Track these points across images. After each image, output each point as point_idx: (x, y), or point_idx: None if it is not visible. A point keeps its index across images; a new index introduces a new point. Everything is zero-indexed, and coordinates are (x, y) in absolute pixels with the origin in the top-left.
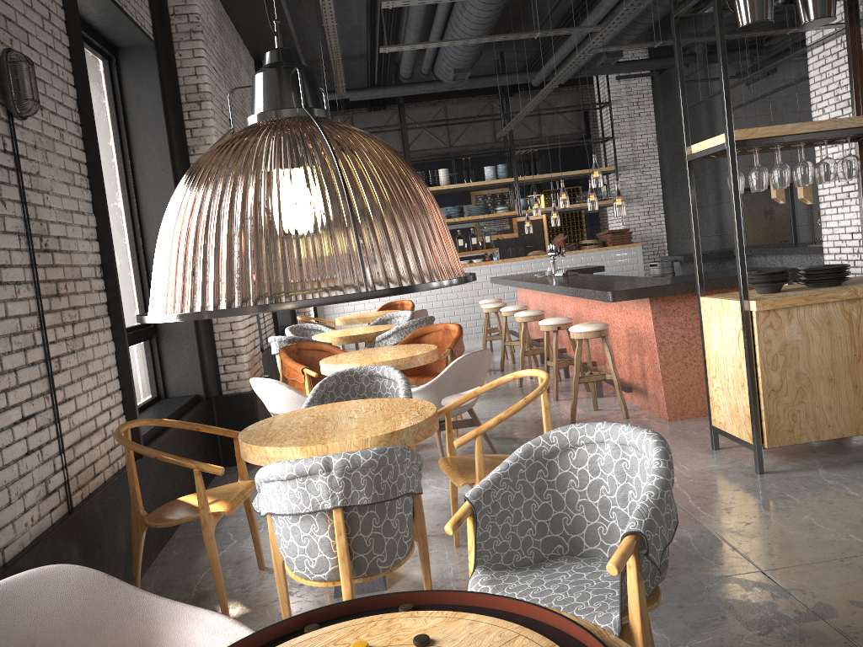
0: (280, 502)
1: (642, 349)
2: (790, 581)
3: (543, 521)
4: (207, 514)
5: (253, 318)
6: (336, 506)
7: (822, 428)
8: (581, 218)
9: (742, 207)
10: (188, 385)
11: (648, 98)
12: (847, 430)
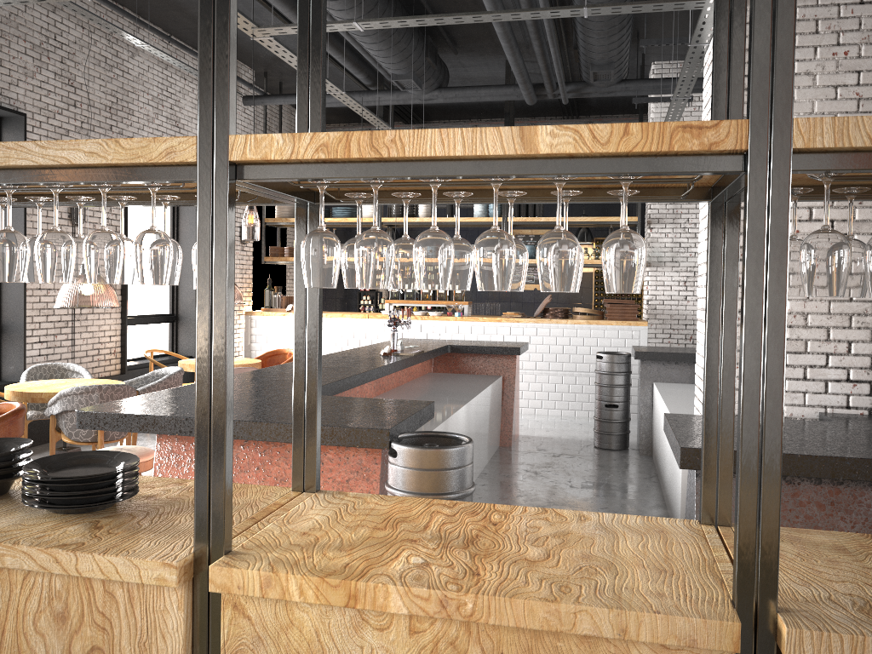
0: None
1: None
2: None
3: None
4: None
5: None
6: None
7: None
8: None
9: None
10: None
11: None
12: None
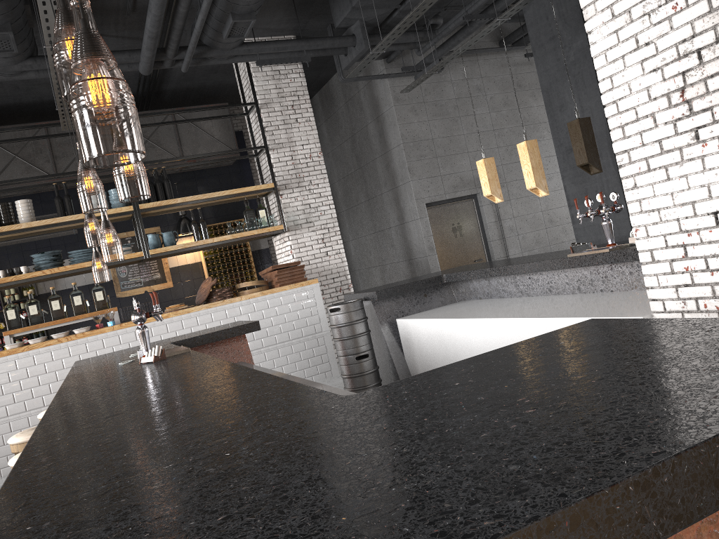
0: None
1: None
2: None
3: None
4: None
5: None
6: None
7: None
8: (249, 256)
9: (430, 225)
10: None
11: (305, 101)
12: None
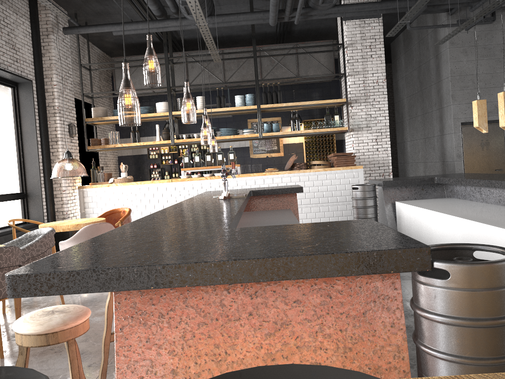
0: None
1: None
2: None
3: None
4: None
5: None
6: None
7: None
8: (333, 143)
9: (461, 138)
10: None
11: (380, 43)
12: None
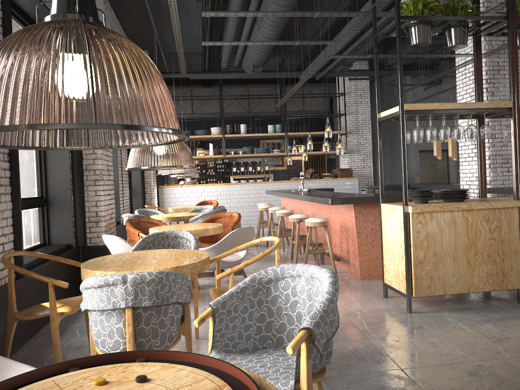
0: (92, 302)
1: (348, 235)
2: (417, 376)
3: (260, 325)
4: (55, 312)
5: (112, 200)
6: (128, 306)
7: (447, 287)
8: (325, 161)
9: (418, 161)
10: (64, 237)
11: (367, 93)
12: (462, 289)
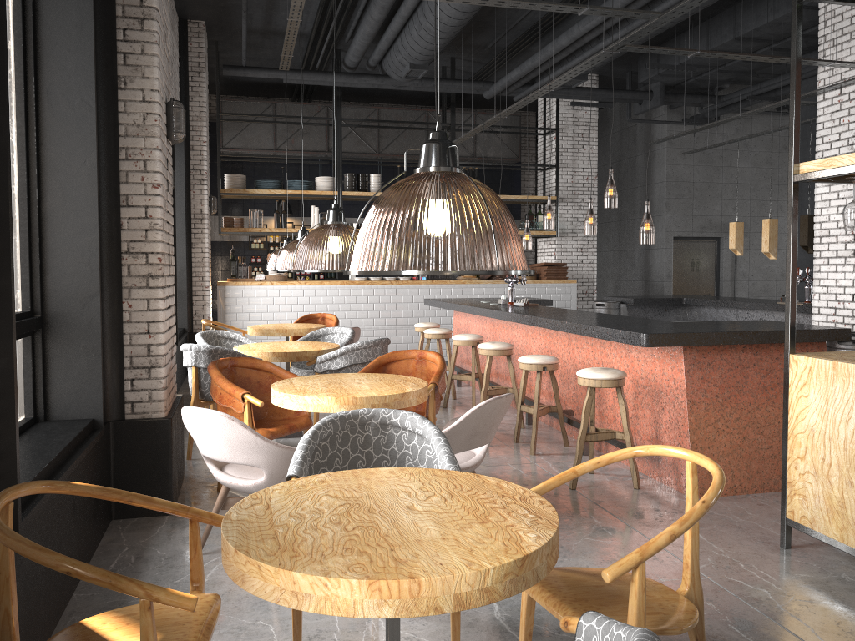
0: None
1: (660, 405)
2: None
3: None
4: None
5: (173, 319)
6: None
7: None
8: None
9: (672, 255)
10: (81, 405)
11: (593, 132)
12: None
